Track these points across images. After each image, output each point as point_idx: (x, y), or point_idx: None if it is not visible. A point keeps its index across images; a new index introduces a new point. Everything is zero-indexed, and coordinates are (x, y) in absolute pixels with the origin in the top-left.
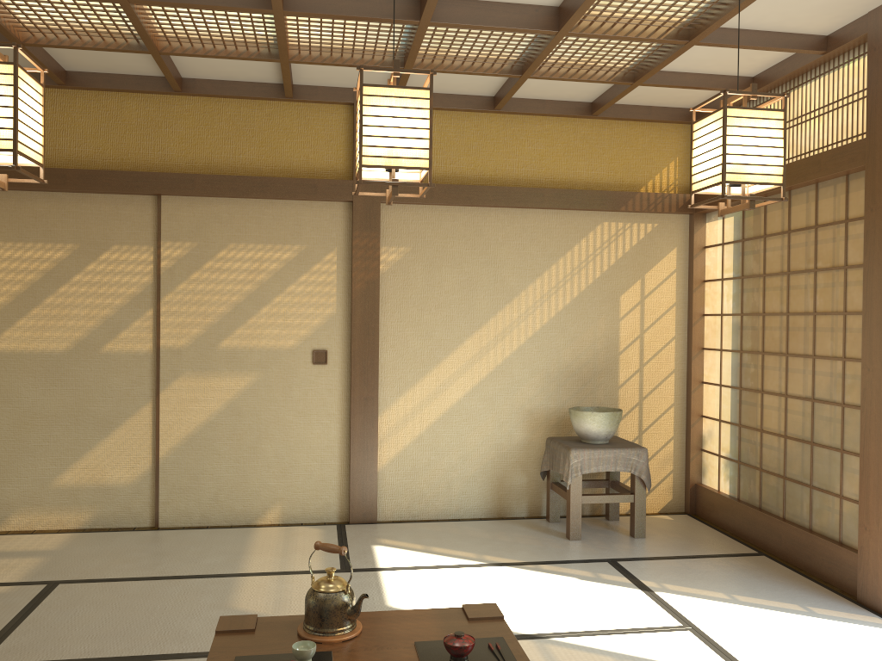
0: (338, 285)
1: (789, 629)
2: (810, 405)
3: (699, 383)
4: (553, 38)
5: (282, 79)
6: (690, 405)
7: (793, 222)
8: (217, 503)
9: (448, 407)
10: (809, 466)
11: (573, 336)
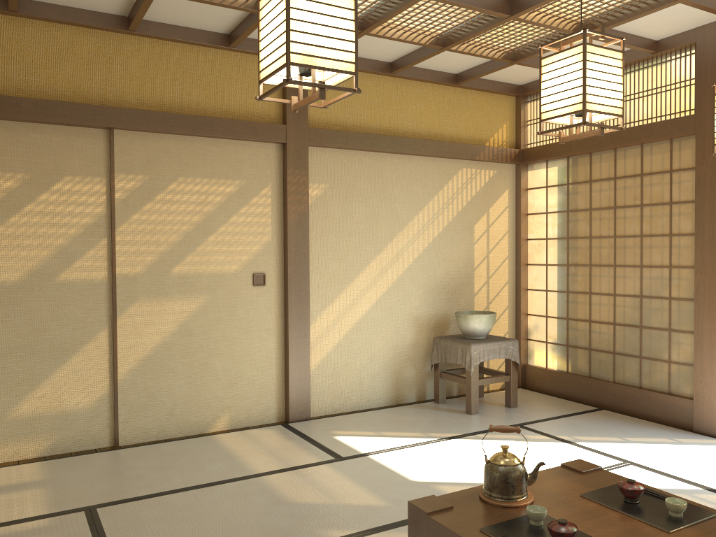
0: (273, 216)
1: (683, 454)
2: (638, 300)
3: (525, 290)
4: (502, 20)
5: (230, 30)
6: (520, 307)
7: (619, 171)
8: (173, 417)
9: (359, 318)
10: (638, 343)
11: (444, 257)
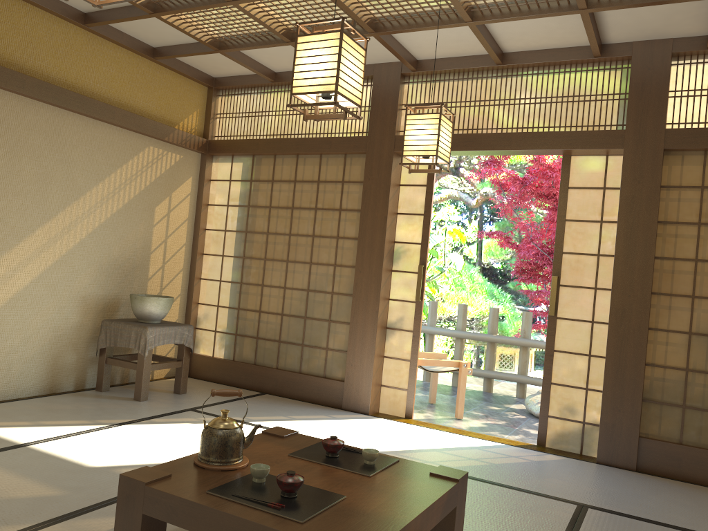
0: None
1: (339, 427)
2: (305, 294)
3: (199, 279)
4: (222, 2)
5: None
6: (192, 295)
7: (299, 176)
8: None
9: (15, 292)
10: (302, 332)
11: (121, 236)
